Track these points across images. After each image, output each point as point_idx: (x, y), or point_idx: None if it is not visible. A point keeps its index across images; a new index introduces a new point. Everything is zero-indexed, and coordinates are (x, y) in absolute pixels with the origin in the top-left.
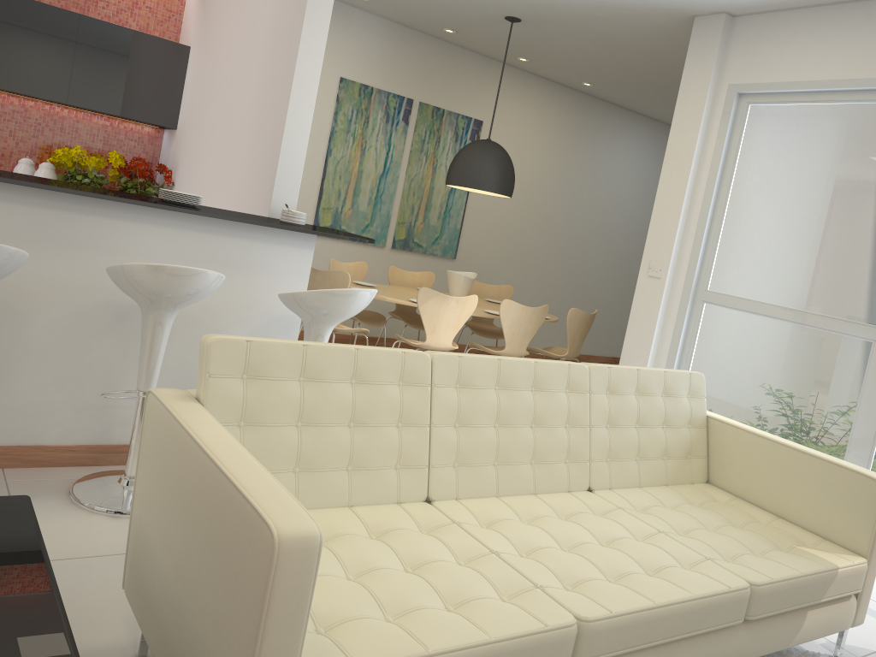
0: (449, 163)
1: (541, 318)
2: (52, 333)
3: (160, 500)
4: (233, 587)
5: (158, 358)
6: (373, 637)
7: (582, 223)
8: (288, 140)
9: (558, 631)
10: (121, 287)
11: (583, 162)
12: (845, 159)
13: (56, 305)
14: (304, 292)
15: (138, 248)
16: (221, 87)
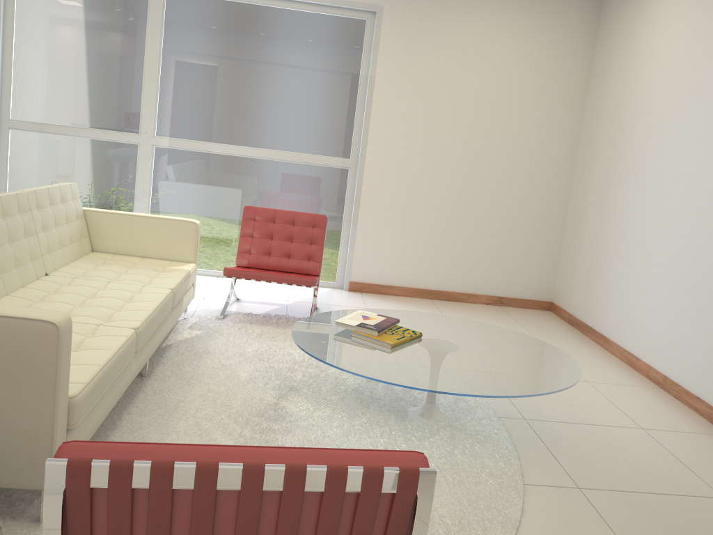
0: None
1: None
2: None
3: None
4: (10, 372)
5: None
6: (71, 372)
7: None
8: None
9: (132, 337)
10: None
11: None
12: (101, 22)
13: None
14: None
15: None
16: None
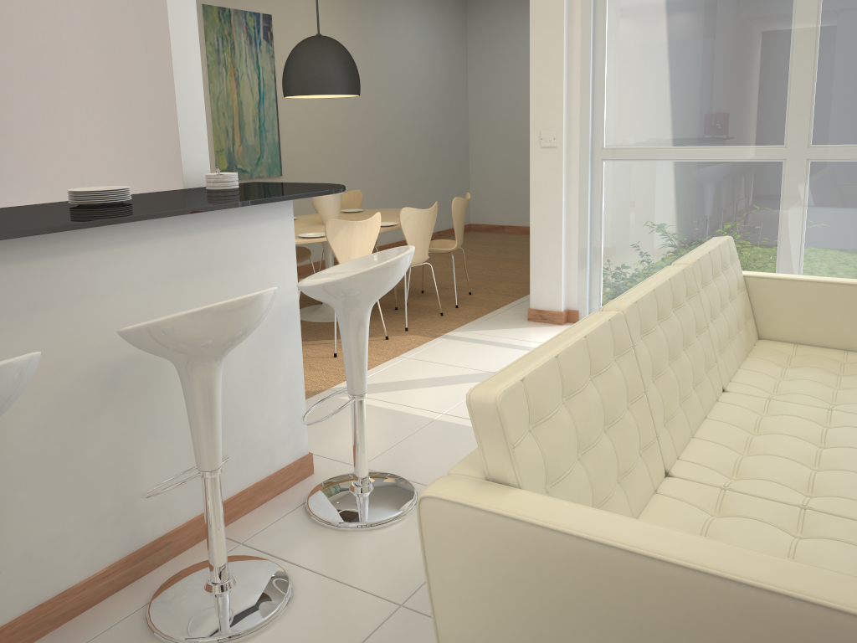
0: (250, 71)
1: (434, 217)
2: (36, 440)
3: (548, 639)
4: None
5: (219, 422)
6: None
7: (384, 106)
8: (181, 84)
9: None
10: (157, 349)
11: (372, 40)
12: None
13: (30, 401)
14: (354, 276)
15: (108, 284)
16: (8, 29)
